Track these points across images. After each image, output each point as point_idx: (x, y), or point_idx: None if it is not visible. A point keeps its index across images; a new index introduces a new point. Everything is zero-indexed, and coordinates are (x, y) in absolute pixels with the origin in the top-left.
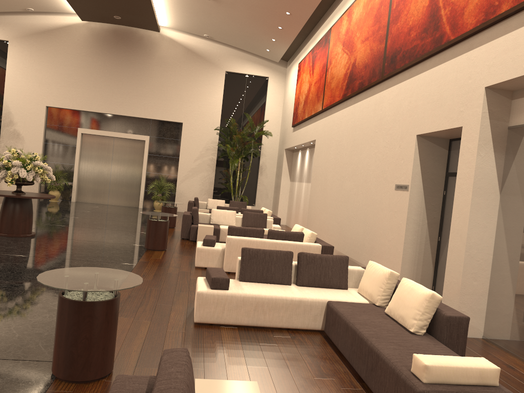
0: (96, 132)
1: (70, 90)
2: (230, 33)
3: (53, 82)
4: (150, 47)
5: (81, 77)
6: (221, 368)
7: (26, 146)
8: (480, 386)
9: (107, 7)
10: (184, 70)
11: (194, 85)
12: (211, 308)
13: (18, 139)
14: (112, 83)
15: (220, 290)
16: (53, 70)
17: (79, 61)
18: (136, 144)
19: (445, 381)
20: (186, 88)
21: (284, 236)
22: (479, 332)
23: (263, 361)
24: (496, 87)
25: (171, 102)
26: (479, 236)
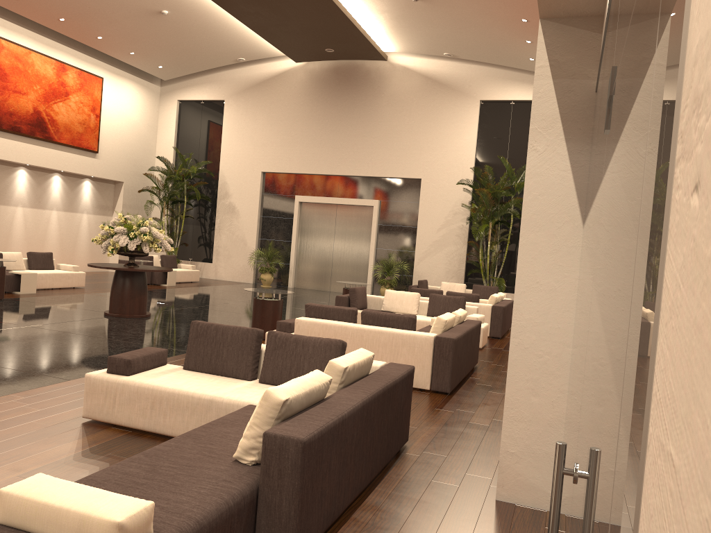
0: (315, 200)
1: (286, 150)
2: (471, 44)
3: (269, 142)
4: (378, 83)
5: (298, 132)
6: None
7: (241, 221)
8: None
9: (311, 40)
10: (422, 107)
11: (435, 126)
12: (100, 400)
13: (233, 213)
14: (333, 135)
15: (114, 375)
16: (269, 128)
17: (296, 113)
18: (363, 211)
19: (24, 526)
20: (425, 131)
21: (382, 320)
22: (548, 500)
23: (55, 474)
24: (559, 14)
25: (406, 151)
26: (540, 307)
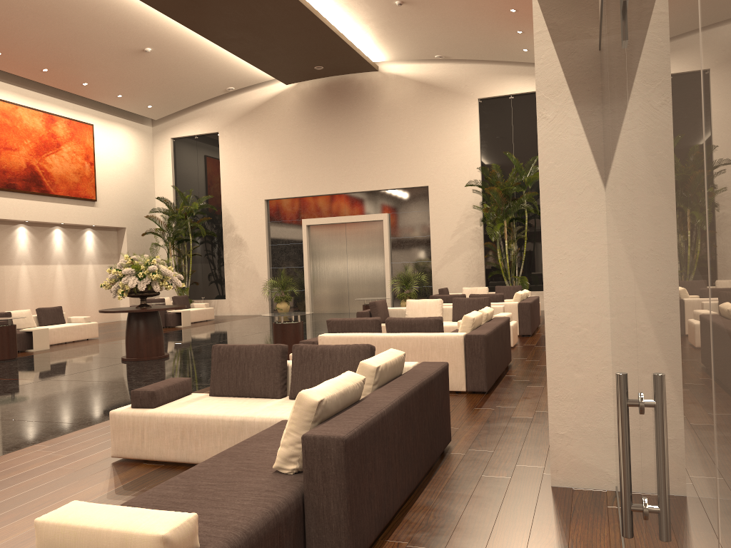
0: (323, 221)
1: (287, 174)
2: (461, 43)
3: (269, 168)
4: (372, 95)
5: (297, 155)
6: (10, 521)
7: (250, 252)
8: None
9: (299, 59)
10: (420, 113)
11: (436, 130)
12: (127, 436)
13: (241, 245)
14: (333, 153)
15: (140, 409)
16: (266, 155)
17: (293, 136)
18: (373, 226)
19: None
20: (426, 136)
21: (408, 325)
22: (606, 479)
23: None
24: None
25: (409, 160)
26: (571, 279)
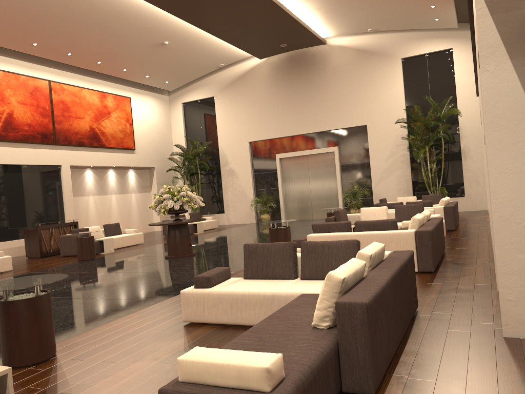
0: (290, 154)
1: (264, 123)
2: (388, 18)
3: (250, 119)
4: (322, 61)
5: (270, 108)
6: (132, 363)
7: (240, 179)
8: (242, 390)
9: (270, 40)
10: (358, 72)
11: (370, 84)
12: (193, 307)
13: (233, 175)
14: (295, 105)
15: (200, 289)
16: (248, 110)
17: (266, 95)
18: (327, 156)
19: (199, 380)
20: (363, 89)
21: (371, 226)
22: None
23: None
24: None
25: (351, 107)
26: (512, 186)
